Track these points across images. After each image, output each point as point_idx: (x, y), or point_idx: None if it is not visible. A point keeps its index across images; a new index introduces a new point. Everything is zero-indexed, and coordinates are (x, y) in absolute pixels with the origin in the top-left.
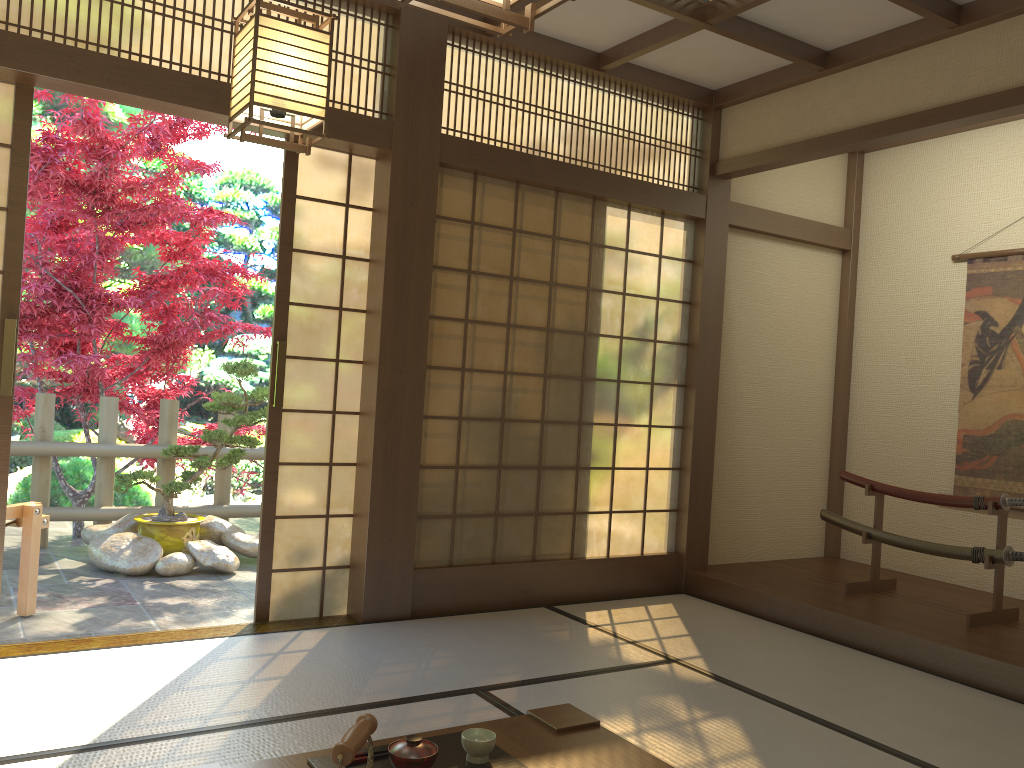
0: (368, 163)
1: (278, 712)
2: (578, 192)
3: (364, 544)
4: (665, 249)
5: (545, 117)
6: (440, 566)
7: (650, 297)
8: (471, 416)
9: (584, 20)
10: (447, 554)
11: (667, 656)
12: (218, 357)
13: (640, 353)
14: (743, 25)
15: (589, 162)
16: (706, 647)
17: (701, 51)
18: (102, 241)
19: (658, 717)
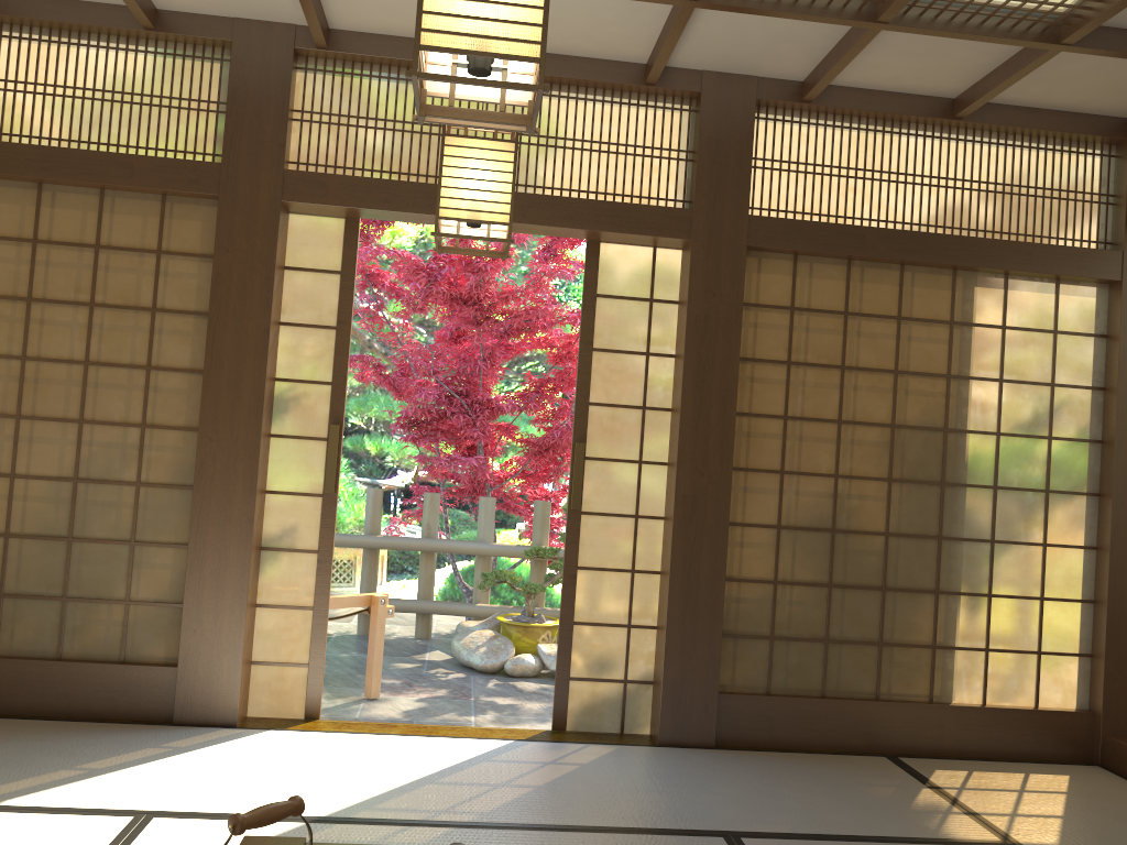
0: (674, 254)
1: (505, 819)
2: (928, 263)
3: (662, 659)
4: (1062, 323)
5: (885, 181)
6: (754, 693)
7: (1040, 383)
8: (792, 525)
9: (916, 66)
10: (764, 680)
11: (1006, 837)
12: None
13: (1027, 453)
14: (1121, 37)
15: (946, 226)
16: (1074, 836)
17: (1085, 75)
18: (486, 348)
19: None
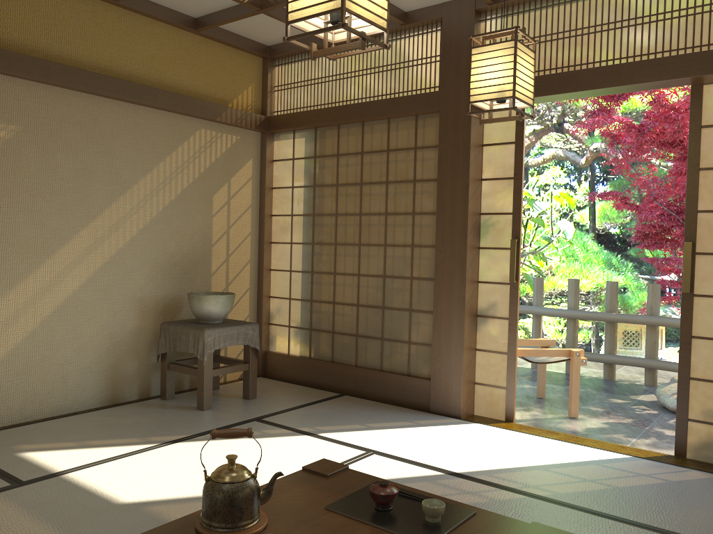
0: None
1: (568, 500)
2: None
3: None
4: None
5: None
6: None
7: None
8: None
9: None
10: None
11: None
12: None
13: None
14: None
15: None
16: None
17: None
18: None
19: None
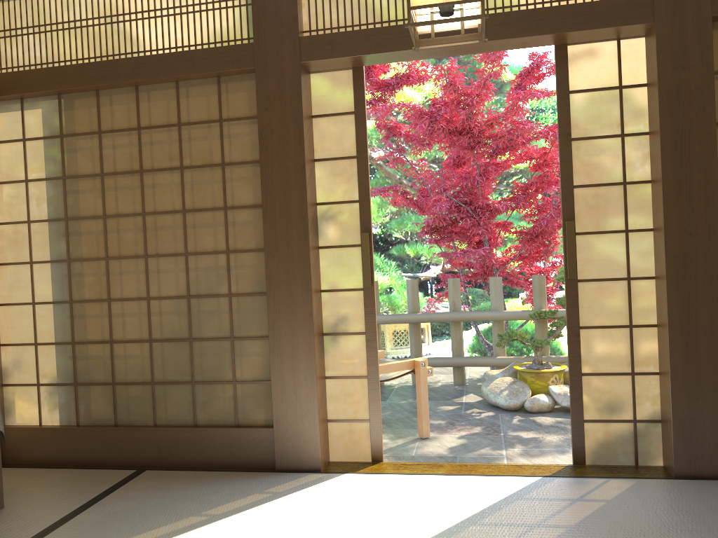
0: (637, 42)
1: None
2: None
3: (669, 402)
4: None
5: None
6: None
7: None
8: None
9: None
10: None
11: None
12: None
13: None
14: None
15: None
16: None
17: None
18: (481, 166)
19: None
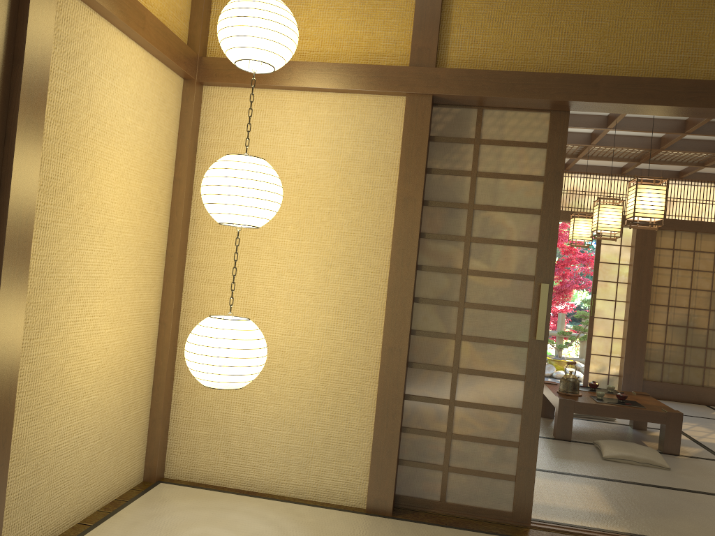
0: (629, 229)
1: None
2: None
3: (622, 367)
4: None
5: (710, 204)
6: (656, 381)
7: None
8: (671, 324)
9: None
10: (659, 377)
11: None
12: (590, 295)
13: None
14: None
15: None
16: None
17: None
18: None
19: (708, 426)
